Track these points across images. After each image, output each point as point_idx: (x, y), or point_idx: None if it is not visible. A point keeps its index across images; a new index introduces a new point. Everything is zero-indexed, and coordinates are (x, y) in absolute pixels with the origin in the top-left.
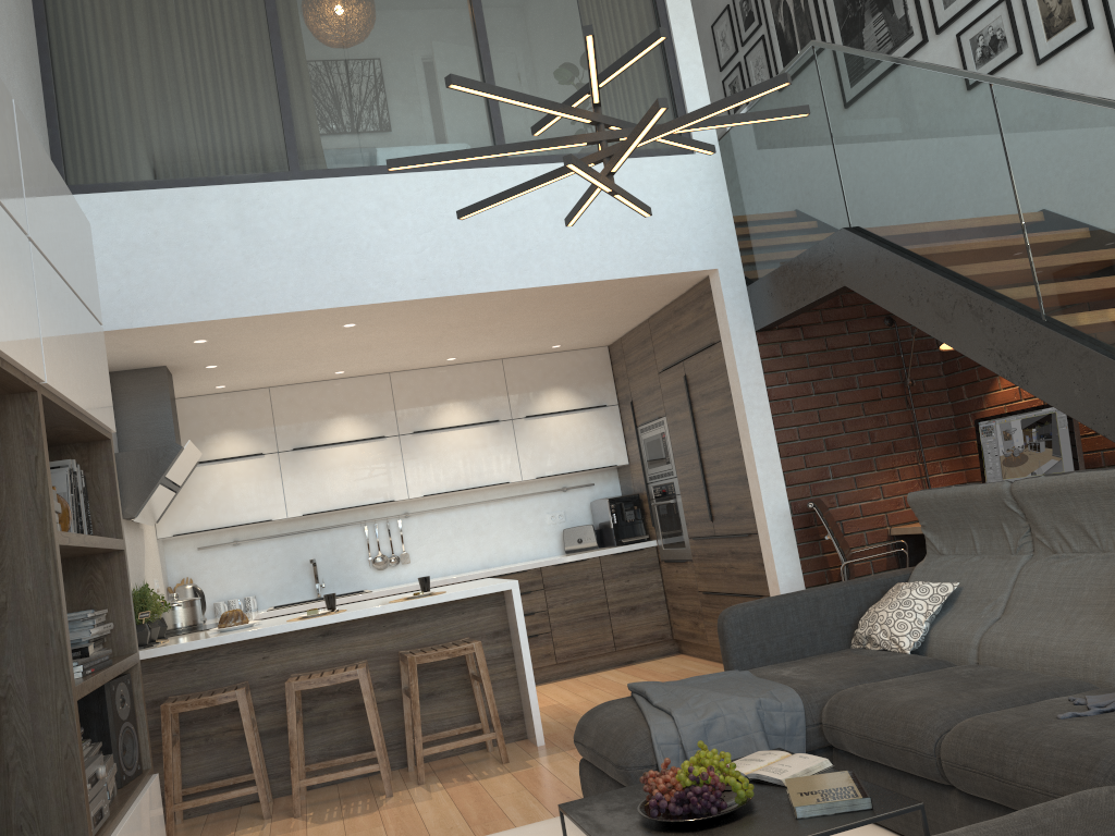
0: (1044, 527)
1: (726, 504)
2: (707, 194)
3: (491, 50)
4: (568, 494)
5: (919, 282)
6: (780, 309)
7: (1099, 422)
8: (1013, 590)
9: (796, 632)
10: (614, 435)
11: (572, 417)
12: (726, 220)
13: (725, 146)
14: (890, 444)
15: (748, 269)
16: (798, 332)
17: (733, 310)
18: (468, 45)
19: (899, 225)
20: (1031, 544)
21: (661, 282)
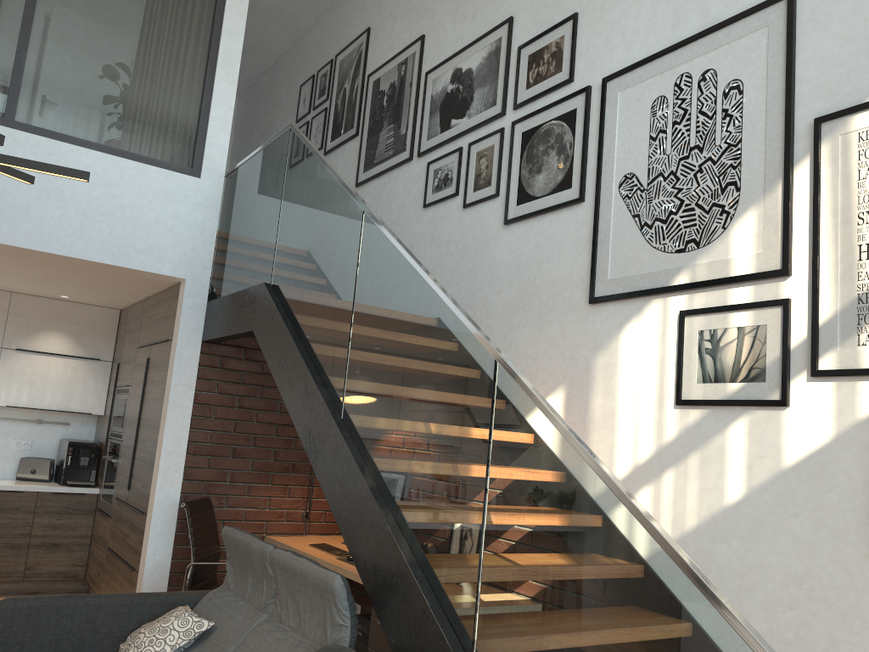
0: (282, 595)
1: (139, 480)
2: (199, 214)
3: (36, 23)
4: (42, 427)
5: (288, 349)
6: (218, 330)
7: (341, 519)
8: (239, 645)
9: (65, 635)
10: (99, 387)
11: (63, 361)
12: (209, 241)
13: (230, 181)
14: (290, 465)
15: (215, 287)
16: (241, 352)
17: (188, 318)
18: (13, 10)
19: (294, 297)
20: (274, 606)
21: (136, 274)
